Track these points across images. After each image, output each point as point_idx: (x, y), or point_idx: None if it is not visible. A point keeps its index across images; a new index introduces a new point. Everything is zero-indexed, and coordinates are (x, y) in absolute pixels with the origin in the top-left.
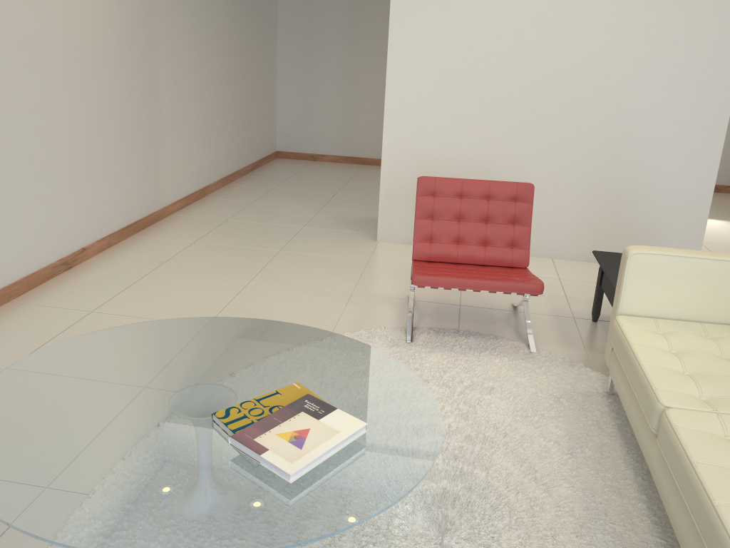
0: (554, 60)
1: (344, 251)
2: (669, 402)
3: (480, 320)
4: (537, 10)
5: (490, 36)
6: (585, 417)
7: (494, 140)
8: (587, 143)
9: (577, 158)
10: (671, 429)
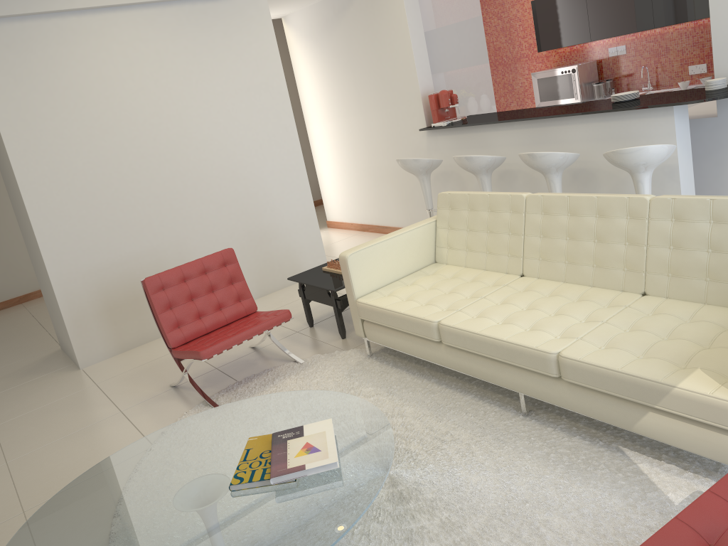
0: (173, 154)
1: (62, 391)
2: (437, 319)
3: (244, 368)
4: (144, 119)
5: (114, 150)
6: (374, 373)
7: (152, 234)
8: (223, 208)
9: (221, 222)
10: (452, 328)
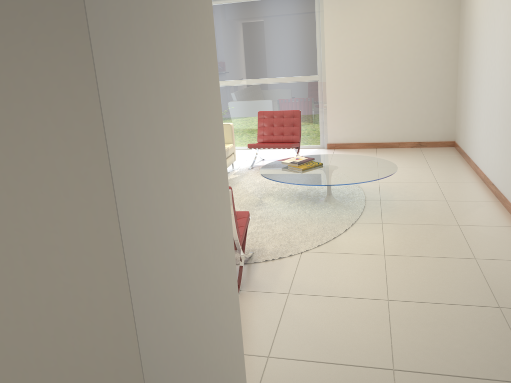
0: None
1: (302, 377)
2: None
3: None
4: None
5: None
6: None
7: None
8: None
9: None
10: None
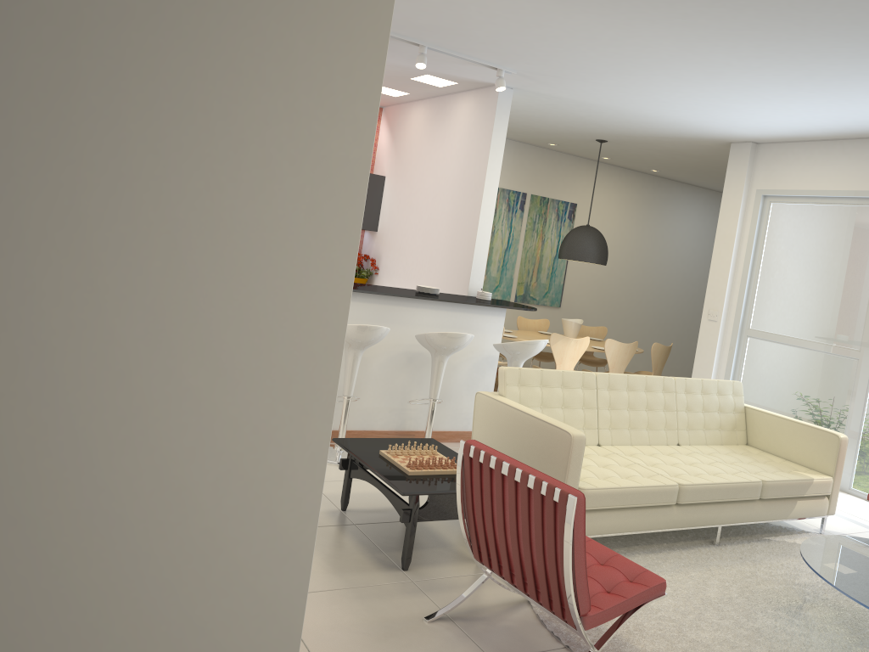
0: None
1: None
2: (674, 482)
3: (516, 637)
4: None
5: None
6: None
7: None
8: None
9: None
10: (694, 485)
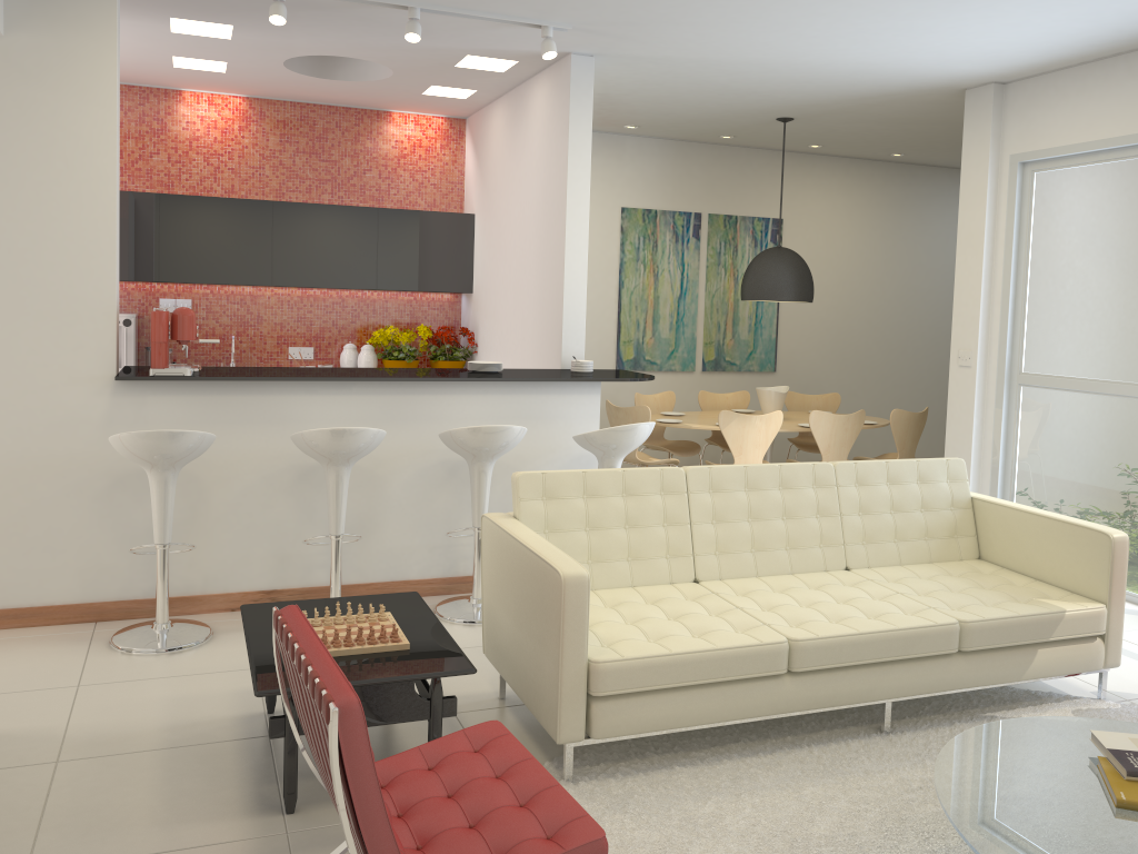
0: None
1: None
2: (781, 637)
3: None
4: None
5: None
6: (653, 790)
7: None
8: None
9: None
10: (820, 639)
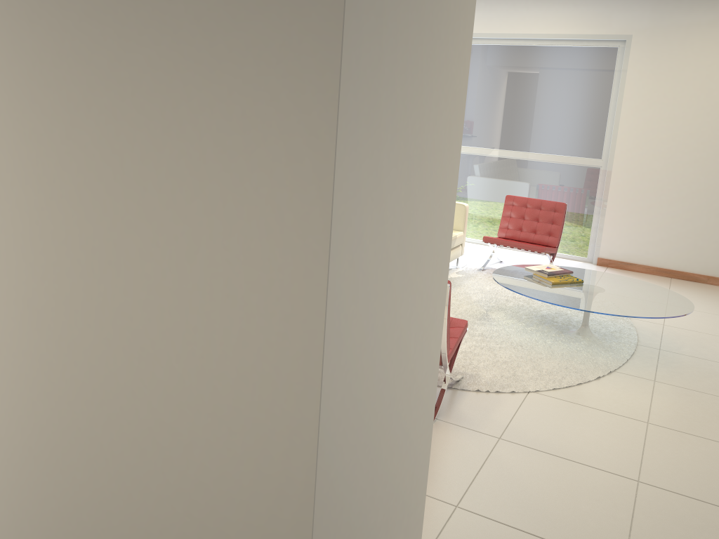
0: None
1: None
2: None
3: None
4: None
5: None
6: None
7: None
8: None
9: None
10: None
